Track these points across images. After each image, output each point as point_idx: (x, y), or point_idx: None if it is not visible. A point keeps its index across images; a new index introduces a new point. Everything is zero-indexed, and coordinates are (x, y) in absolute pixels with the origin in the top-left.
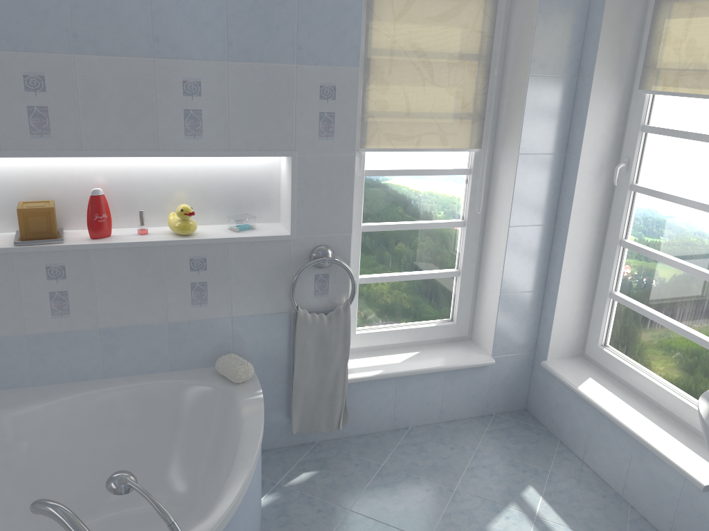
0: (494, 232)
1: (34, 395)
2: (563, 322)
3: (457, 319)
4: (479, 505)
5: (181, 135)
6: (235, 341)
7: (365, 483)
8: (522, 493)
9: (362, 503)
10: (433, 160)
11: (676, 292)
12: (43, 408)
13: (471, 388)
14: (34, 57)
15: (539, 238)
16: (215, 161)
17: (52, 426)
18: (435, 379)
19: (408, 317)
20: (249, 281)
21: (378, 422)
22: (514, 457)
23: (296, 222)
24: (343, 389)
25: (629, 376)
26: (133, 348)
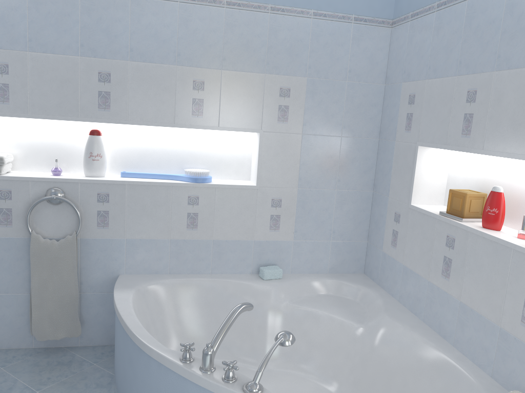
0: None
1: (411, 323)
2: None
3: None
4: None
5: None
6: None
7: None
8: None
9: None
10: None
11: None
12: (402, 330)
13: None
14: (475, 77)
15: None
16: None
17: (395, 343)
18: None
19: None
20: None
21: None
22: None
23: None
24: None
25: None
26: (474, 333)
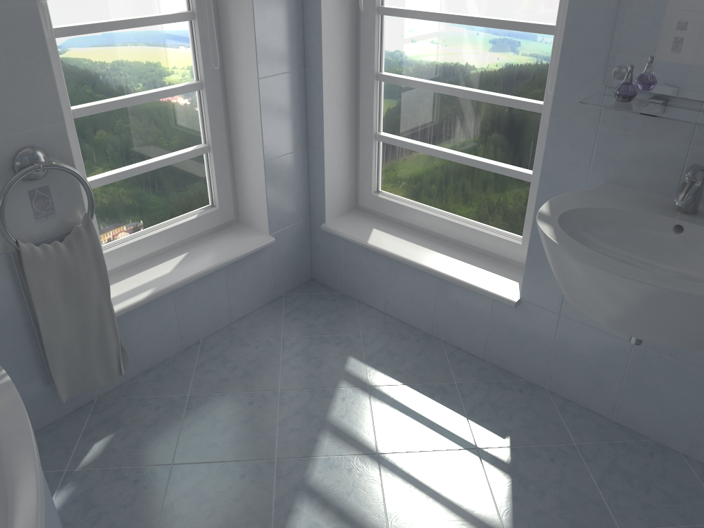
0: (240, 90)
1: None
2: (334, 178)
3: (219, 203)
4: (311, 398)
5: None
6: None
7: (178, 424)
8: (345, 367)
9: (184, 450)
10: (144, 4)
11: (446, 119)
12: None
13: (256, 276)
14: None
15: (292, 88)
16: None
17: None
18: (216, 279)
19: (163, 216)
20: None
21: (164, 348)
22: (322, 333)
23: None
24: (114, 327)
25: (410, 217)
26: None
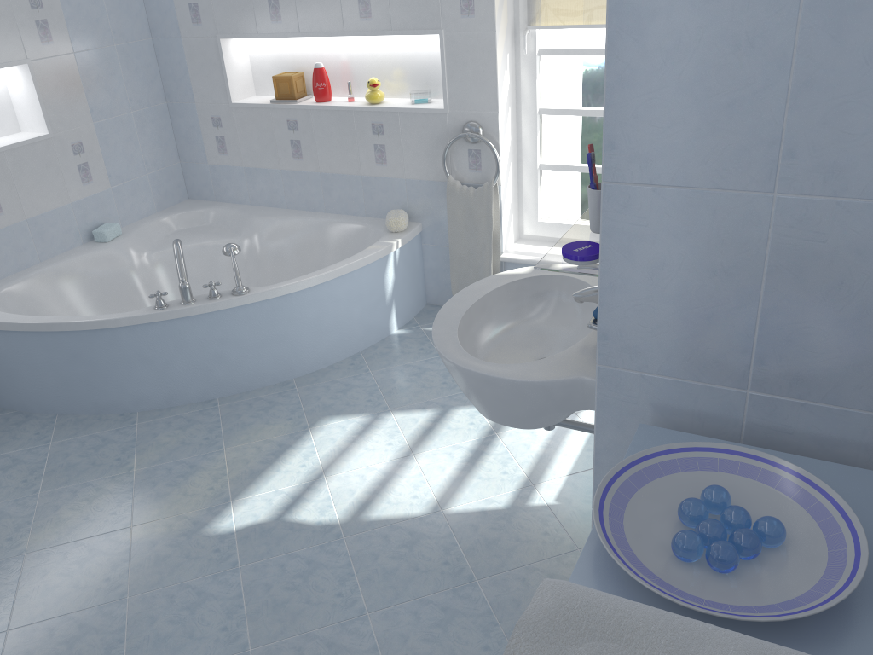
0: None
1: (281, 213)
2: None
3: None
4: None
5: (357, 18)
6: (408, 200)
7: None
8: None
9: None
10: None
11: None
12: (279, 221)
13: None
14: None
15: None
16: (407, 41)
17: (280, 234)
18: None
19: None
20: (415, 149)
21: None
22: None
23: (448, 97)
24: (489, 263)
25: None
26: (341, 192)
